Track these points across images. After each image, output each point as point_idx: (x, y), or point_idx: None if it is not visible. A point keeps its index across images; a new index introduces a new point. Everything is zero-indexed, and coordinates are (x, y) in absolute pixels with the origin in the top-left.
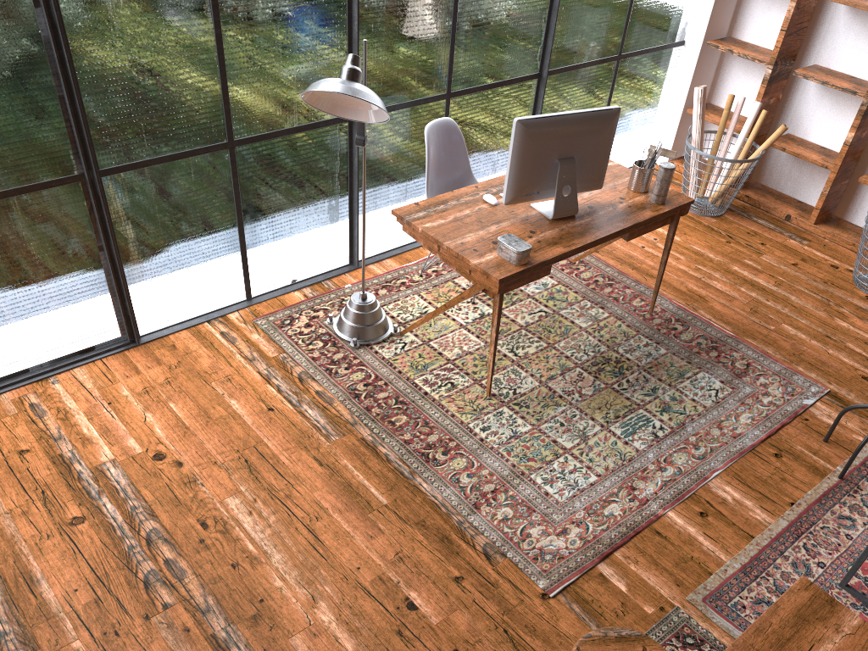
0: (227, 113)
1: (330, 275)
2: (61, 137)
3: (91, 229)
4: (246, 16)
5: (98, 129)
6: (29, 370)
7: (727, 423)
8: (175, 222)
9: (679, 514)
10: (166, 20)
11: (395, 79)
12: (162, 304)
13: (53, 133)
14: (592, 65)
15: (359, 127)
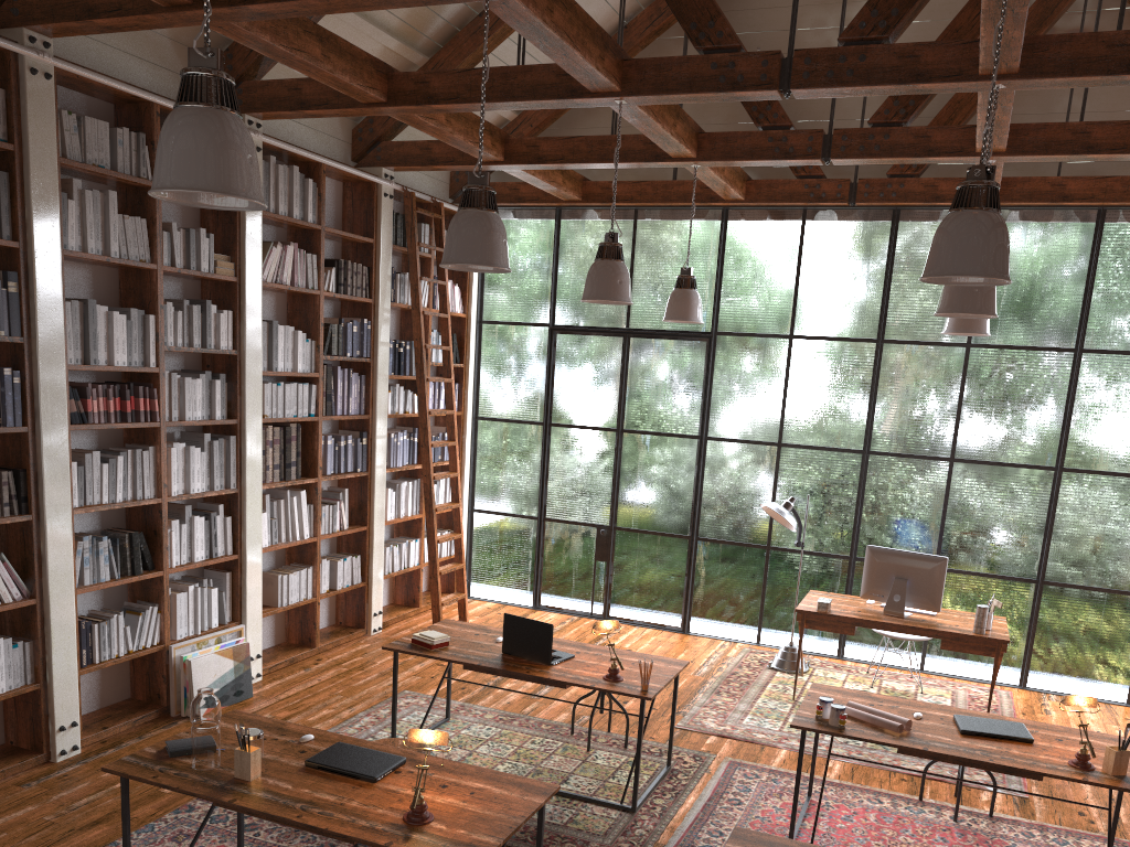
0: (769, 530)
1: (816, 654)
2: (687, 517)
3: (685, 563)
4: (792, 488)
5: (704, 518)
6: (633, 620)
7: (904, 762)
8: (726, 577)
9: (788, 752)
10: (749, 481)
11: (889, 545)
12: (706, 619)
13: (684, 514)
14: (1107, 591)
15: (797, 536)
